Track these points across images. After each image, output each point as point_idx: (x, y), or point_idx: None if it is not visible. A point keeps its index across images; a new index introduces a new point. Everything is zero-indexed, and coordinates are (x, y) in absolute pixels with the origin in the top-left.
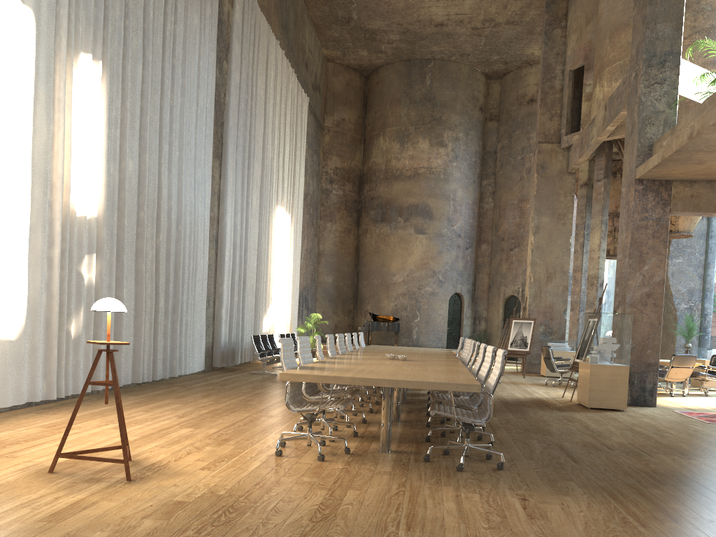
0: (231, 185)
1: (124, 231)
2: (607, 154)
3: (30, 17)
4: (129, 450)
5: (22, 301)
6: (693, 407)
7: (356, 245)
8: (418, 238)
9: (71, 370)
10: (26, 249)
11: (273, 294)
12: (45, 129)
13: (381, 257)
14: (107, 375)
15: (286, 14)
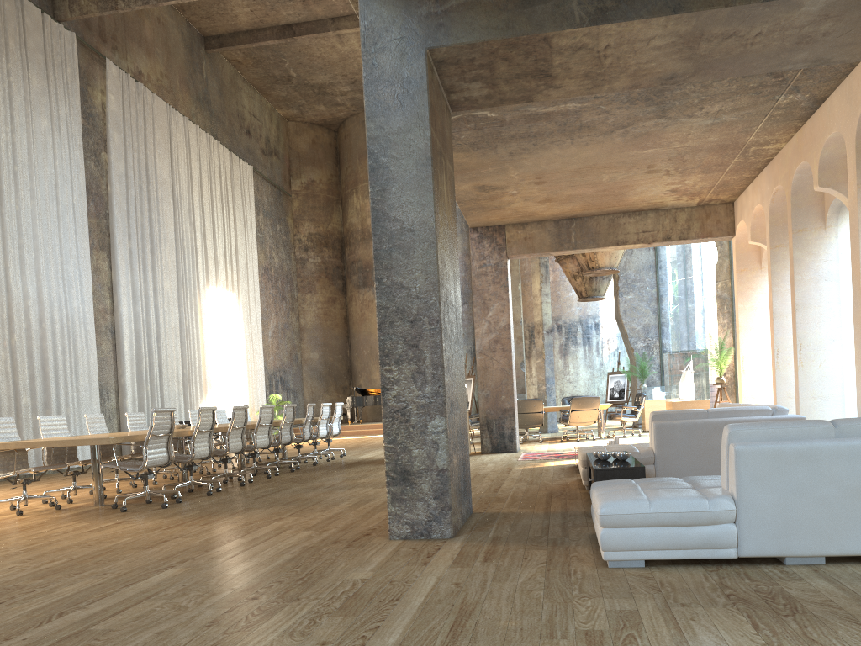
0: (125, 274)
1: None
2: None
3: None
4: None
5: None
6: (560, 449)
7: (345, 314)
8: None
9: None
10: None
11: (215, 379)
12: None
13: (367, 325)
14: None
15: (203, 86)
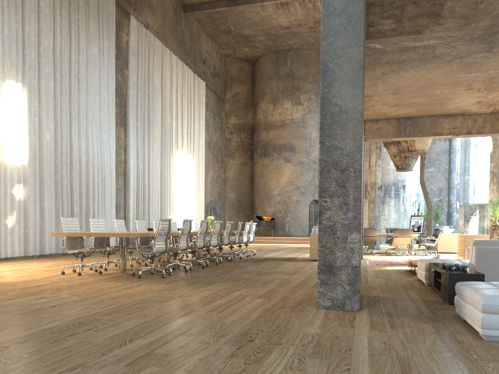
0: (133, 141)
1: (44, 171)
2: None
3: None
4: None
5: None
6: (389, 259)
7: (251, 172)
8: (286, 165)
9: (10, 244)
10: None
11: (177, 205)
12: None
13: (264, 179)
14: None
15: (181, 34)
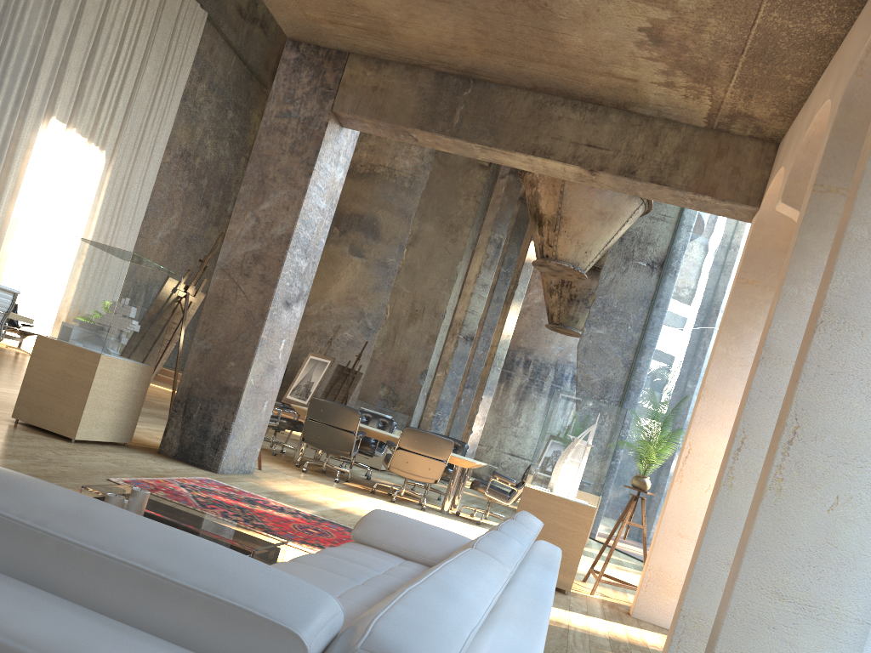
0: None
1: None
2: None
3: None
4: None
5: None
6: (304, 498)
7: None
8: (352, 260)
9: None
10: None
11: (11, 243)
12: None
13: None
14: None
15: None
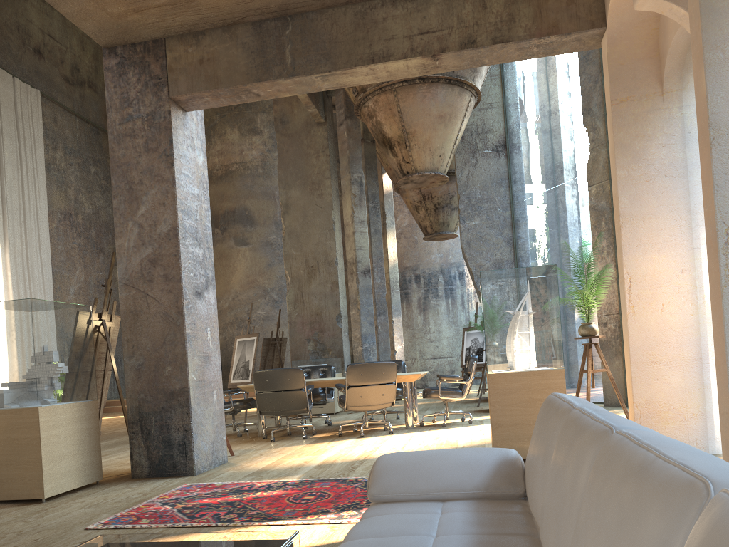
0: None
1: None
2: None
3: None
4: None
5: None
6: (284, 466)
7: None
8: (240, 250)
9: None
10: None
11: None
12: None
13: None
14: None
15: None
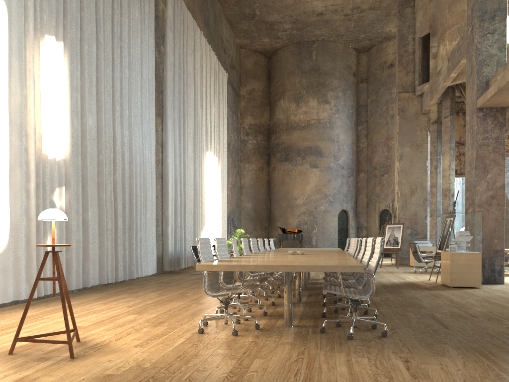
0: (171, 136)
1: (87, 169)
2: (451, 97)
3: (2, 6)
4: (77, 333)
5: (5, 222)
6: None
7: (268, 179)
8: (313, 171)
9: (49, 275)
10: (7, 183)
11: (207, 216)
12: (18, 91)
13: (286, 187)
14: (53, 272)
15: (207, 13)
